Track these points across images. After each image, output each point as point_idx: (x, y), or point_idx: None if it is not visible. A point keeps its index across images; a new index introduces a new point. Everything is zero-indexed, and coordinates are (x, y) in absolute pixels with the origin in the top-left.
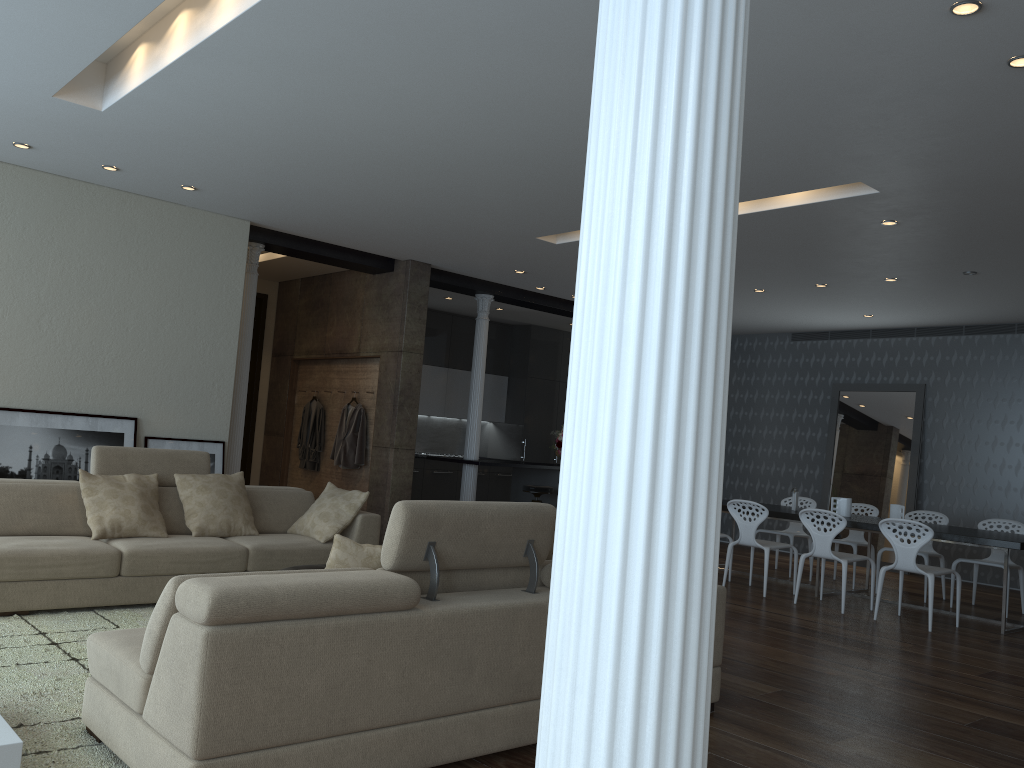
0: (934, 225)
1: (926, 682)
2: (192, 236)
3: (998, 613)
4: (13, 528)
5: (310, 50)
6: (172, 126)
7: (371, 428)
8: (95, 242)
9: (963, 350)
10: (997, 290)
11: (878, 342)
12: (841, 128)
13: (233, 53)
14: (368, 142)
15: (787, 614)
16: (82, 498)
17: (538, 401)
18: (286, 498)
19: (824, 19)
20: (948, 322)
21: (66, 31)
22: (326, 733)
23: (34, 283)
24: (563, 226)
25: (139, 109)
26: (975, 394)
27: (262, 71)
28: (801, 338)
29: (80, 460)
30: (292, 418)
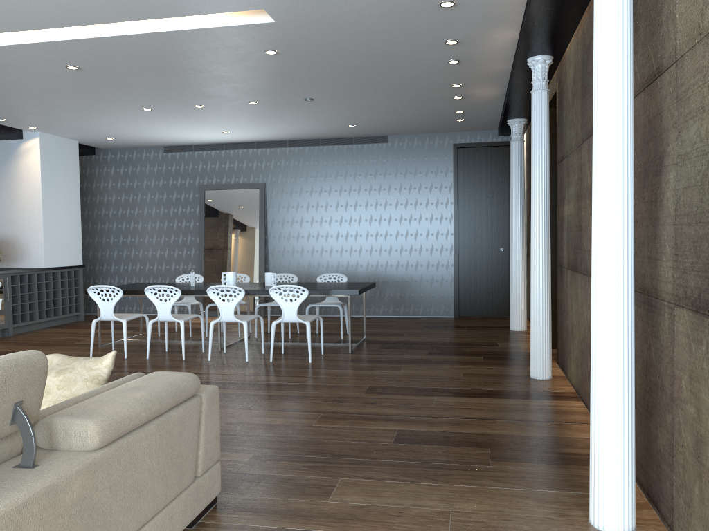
0: (302, 57)
1: (341, 410)
2: None
3: (335, 337)
4: None
5: None
6: None
7: None
8: None
9: (288, 158)
10: (320, 114)
11: (230, 153)
12: None
13: None
14: None
15: (210, 372)
16: None
17: None
18: None
19: None
20: (278, 138)
21: None
22: None
23: None
24: None
25: None
26: (298, 188)
27: None
28: (172, 150)
29: None
30: None
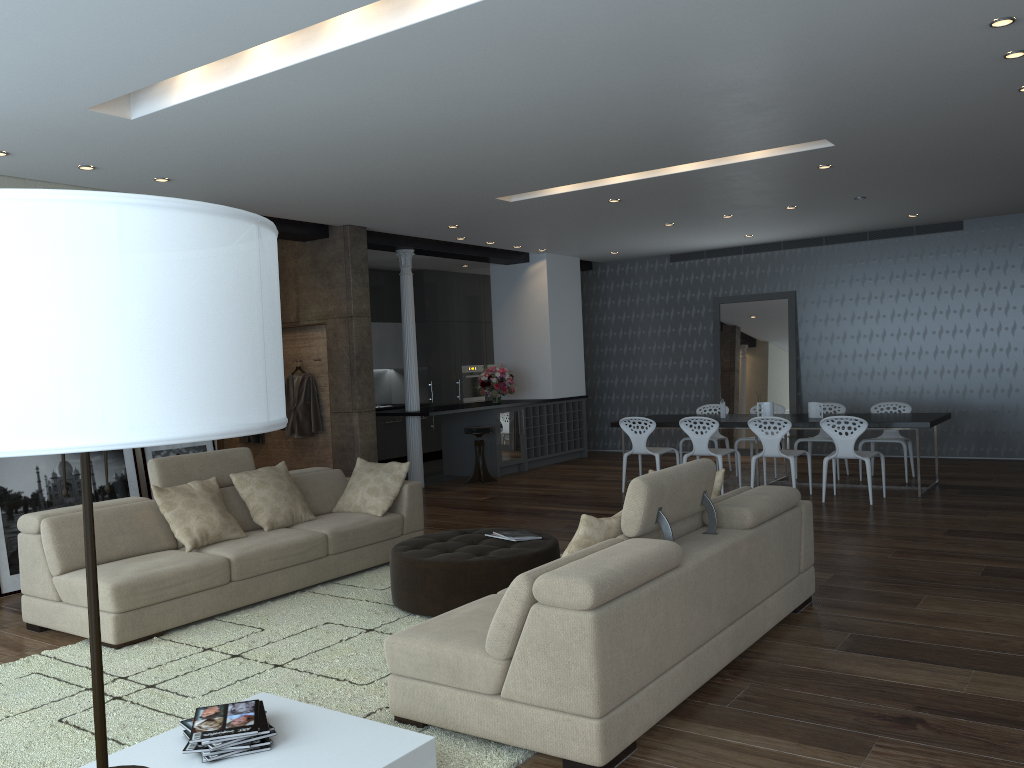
0: (859, 166)
1: (917, 547)
2: None
3: (897, 480)
4: (108, 554)
5: (414, 63)
6: (199, 128)
7: (323, 395)
8: None
9: (825, 258)
10: (871, 209)
11: (750, 257)
12: (841, 103)
13: (331, 68)
14: (400, 132)
15: None
16: (162, 513)
17: (437, 343)
18: (323, 479)
19: (890, 31)
20: (812, 235)
21: (165, 55)
22: (653, 677)
23: None
24: (531, 187)
25: (177, 116)
26: (838, 296)
27: (347, 81)
28: (679, 259)
29: None
30: None
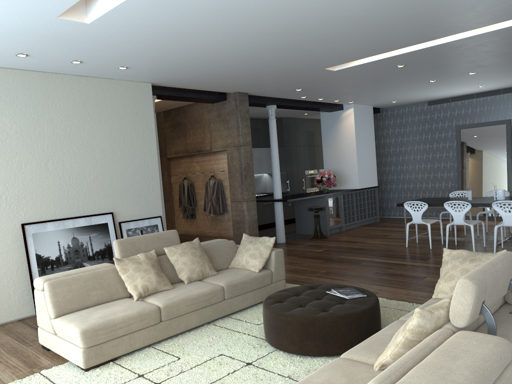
0: None
1: None
2: (121, 97)
3: None
4: (86, 304)
5: None
6: (133, 28)
7: (226, 191)
8: (68, 110)
9: None
10: None
11: (480, 100)
12: None
13: None
14: (262, 21)
15: None
16: (120, 275)
17: (291, 158)
18: (222, 247)
19: None
20: None
21: None
22: None
23: (39, 142)
24: (348, 59)
25: (115, 18)
26: None
27: None
28: (434, 103)
29: (87, 244)
30: (172, 191)
